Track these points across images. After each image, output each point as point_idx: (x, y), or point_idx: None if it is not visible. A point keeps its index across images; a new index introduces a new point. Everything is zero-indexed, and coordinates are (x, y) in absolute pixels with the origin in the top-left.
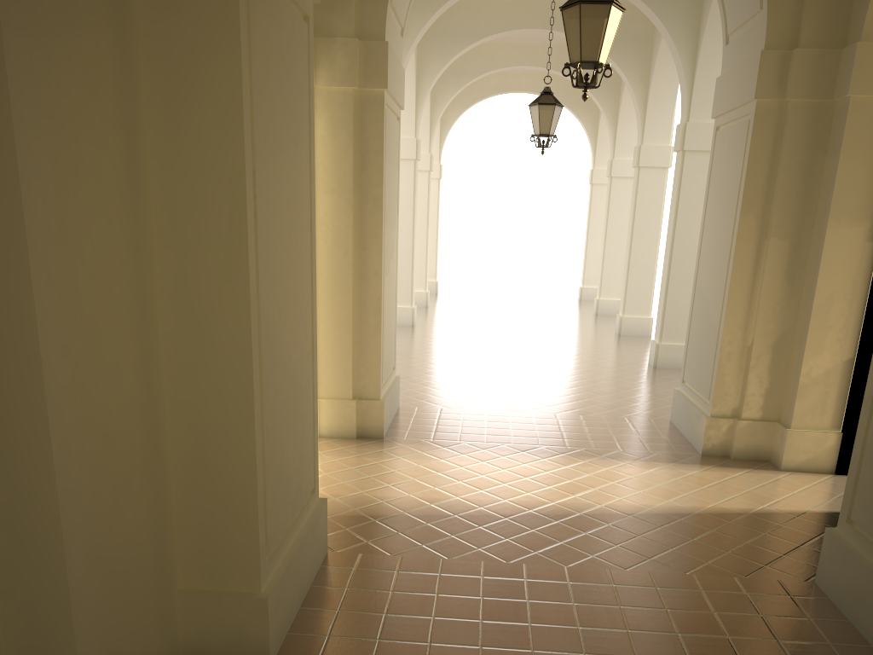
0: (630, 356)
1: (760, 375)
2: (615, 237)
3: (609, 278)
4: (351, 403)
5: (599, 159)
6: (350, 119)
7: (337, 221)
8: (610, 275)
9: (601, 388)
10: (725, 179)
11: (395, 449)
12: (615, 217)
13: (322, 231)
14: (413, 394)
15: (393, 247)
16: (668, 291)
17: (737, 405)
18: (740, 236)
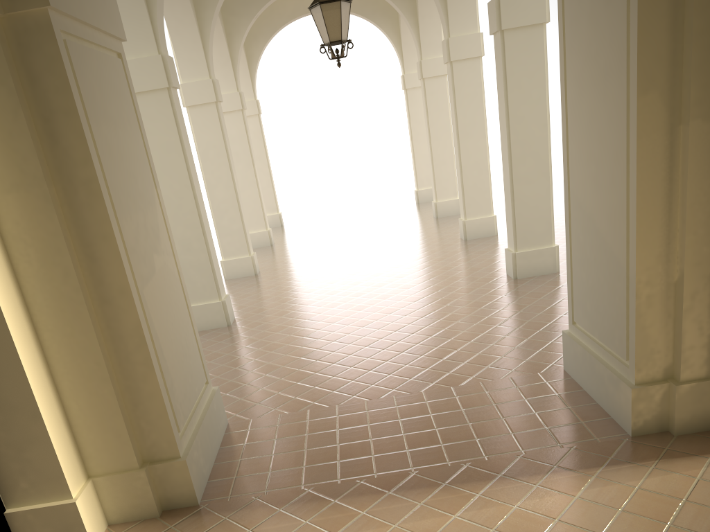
0: (485, 268)
1: (698, 320)
2: (439, 138)
3: (442, 179)
4: (139, 475)
5: (408, 64)
6: (5, 68)
7: (37, 230)
8: (443, 177)
9: (467, 328)
10: (596, 47)
11: (211, 531)
12: (435, 119)
13: (20, 249)
14: (248, 393)
15: (157, 236)
16: (515, 193)
17: (669, 363)
18: (642, 128)
